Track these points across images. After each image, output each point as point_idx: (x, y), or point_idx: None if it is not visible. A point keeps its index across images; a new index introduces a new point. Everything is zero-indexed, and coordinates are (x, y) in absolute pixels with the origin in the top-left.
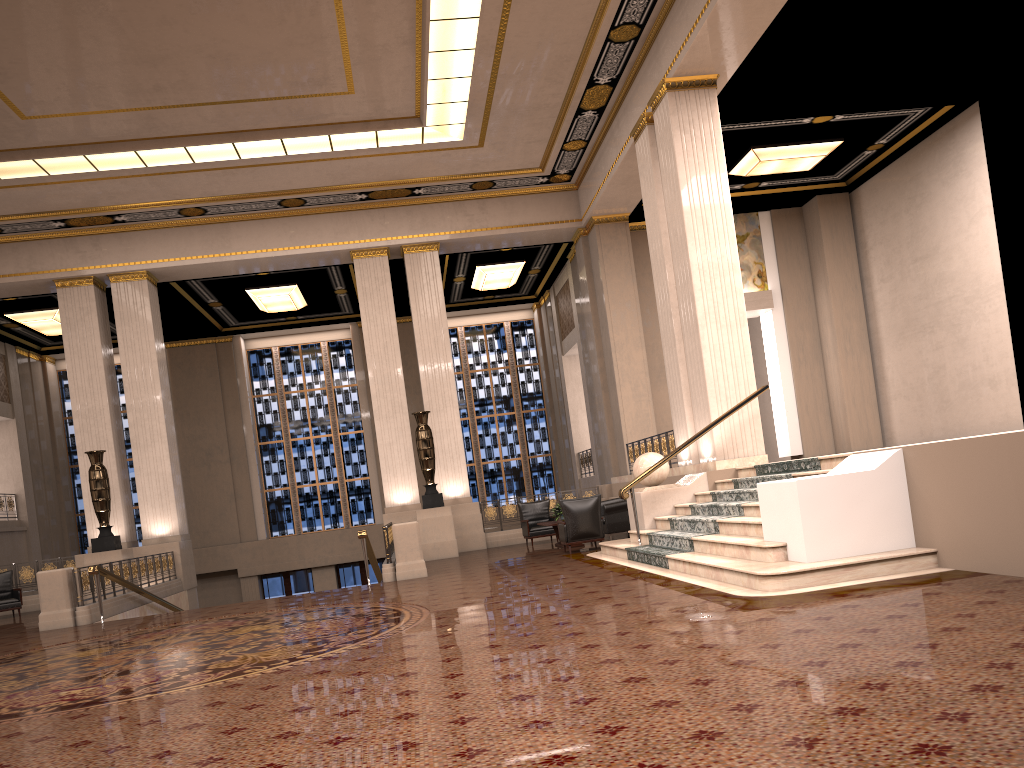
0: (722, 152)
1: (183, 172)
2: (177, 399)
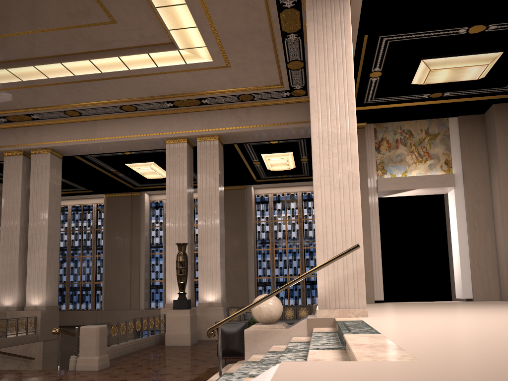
0: (350, 39)
1: (47, 85)
2: (108, 225)
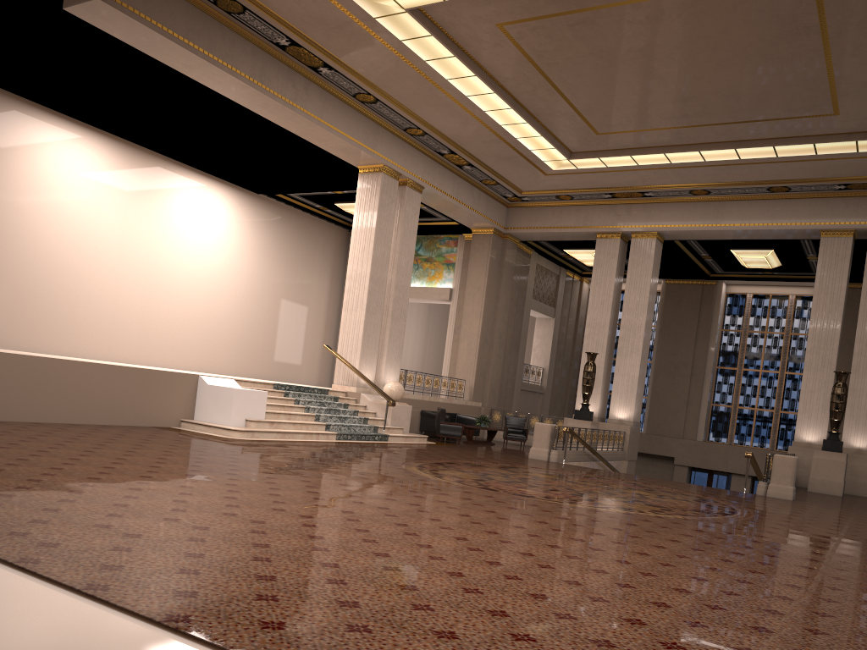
0: None
1: (696, 166)
2: (663, 322)
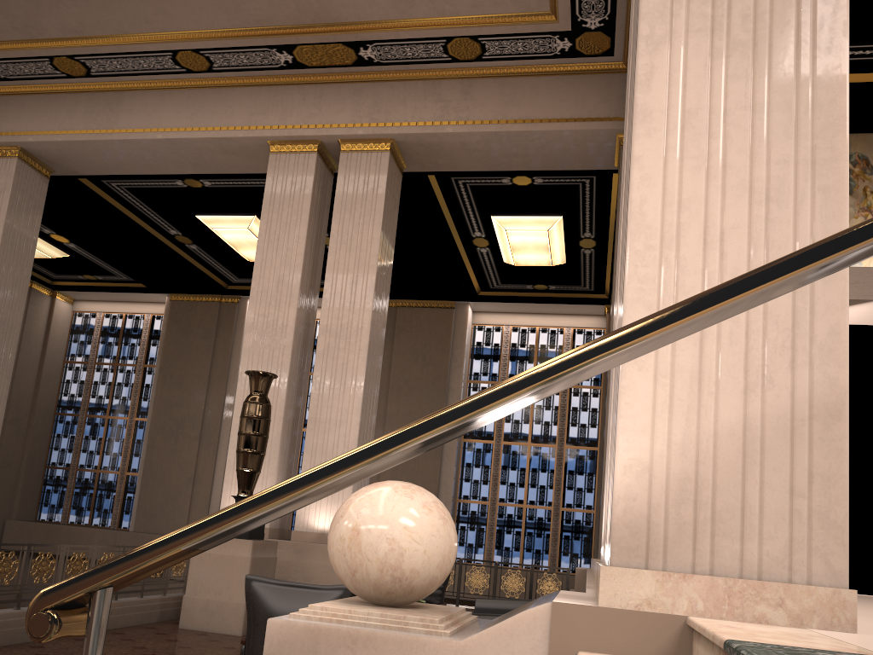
0: None
1: None
2: (165, 358)
